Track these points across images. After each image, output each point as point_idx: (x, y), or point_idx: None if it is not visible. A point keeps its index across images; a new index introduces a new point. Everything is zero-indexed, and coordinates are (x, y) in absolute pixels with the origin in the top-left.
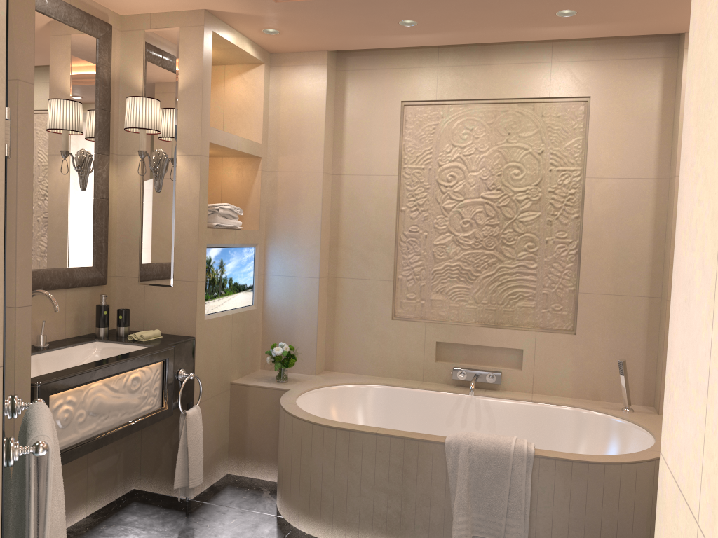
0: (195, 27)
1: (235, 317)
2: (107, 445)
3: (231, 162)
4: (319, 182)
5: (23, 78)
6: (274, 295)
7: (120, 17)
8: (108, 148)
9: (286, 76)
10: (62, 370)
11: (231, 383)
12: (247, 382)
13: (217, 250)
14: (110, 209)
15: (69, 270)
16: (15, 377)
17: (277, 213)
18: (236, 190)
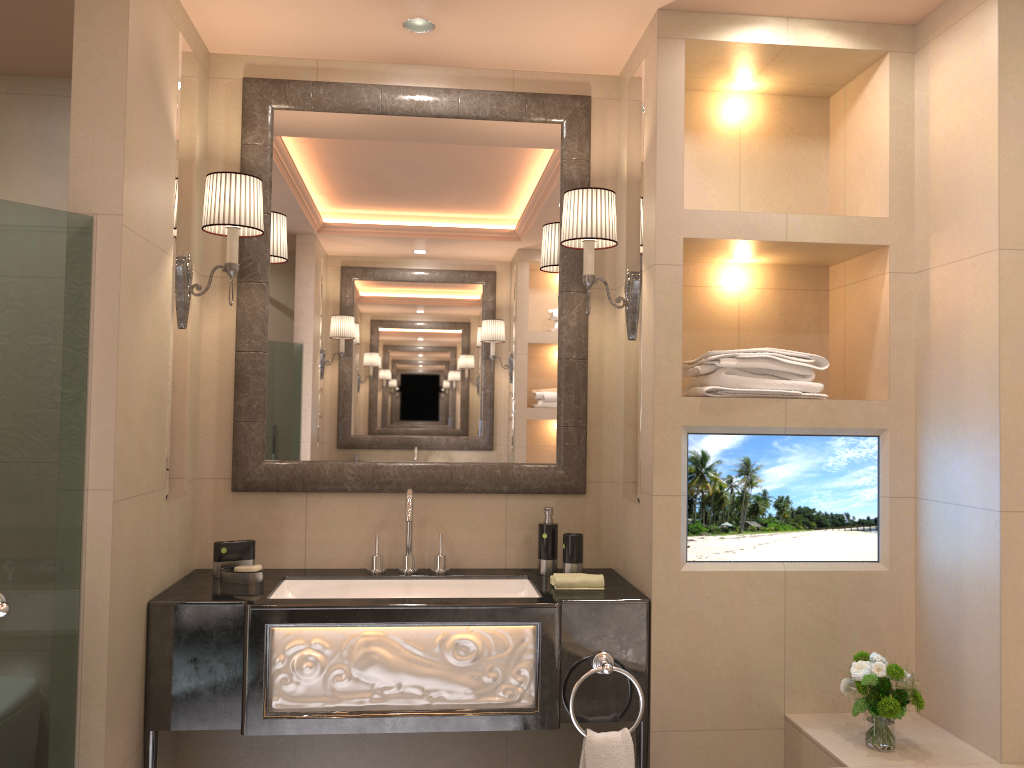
0: (652, 47)
1: (795, 579)
2: (551, 755)
3: (854, 267)
4: (992, 275)
5: (105, 210)
6: (930, 545)
7: (617, 78)
8: (580, 282)
9: (935, 59)
10: (319, 599)
11: (784, 716)
12: (809, 725)
13: (730, 439)
14: (599, 376)
15: (503, 466)
16: (85, 578)
17: (930, 360)
18: (860, 322)
